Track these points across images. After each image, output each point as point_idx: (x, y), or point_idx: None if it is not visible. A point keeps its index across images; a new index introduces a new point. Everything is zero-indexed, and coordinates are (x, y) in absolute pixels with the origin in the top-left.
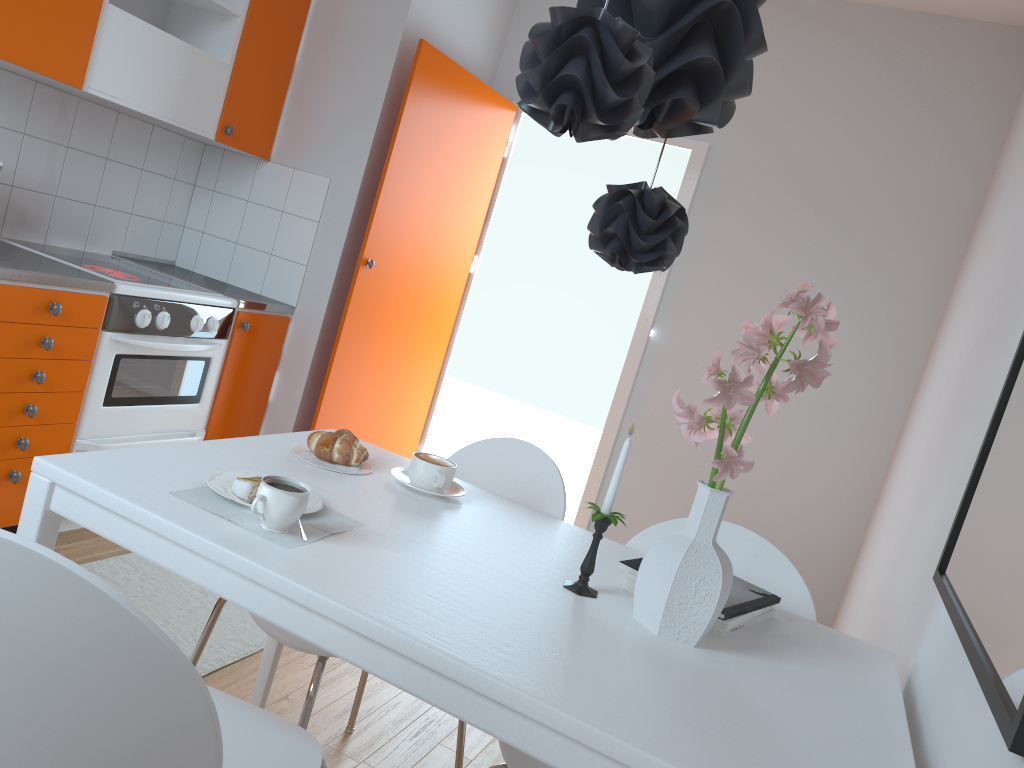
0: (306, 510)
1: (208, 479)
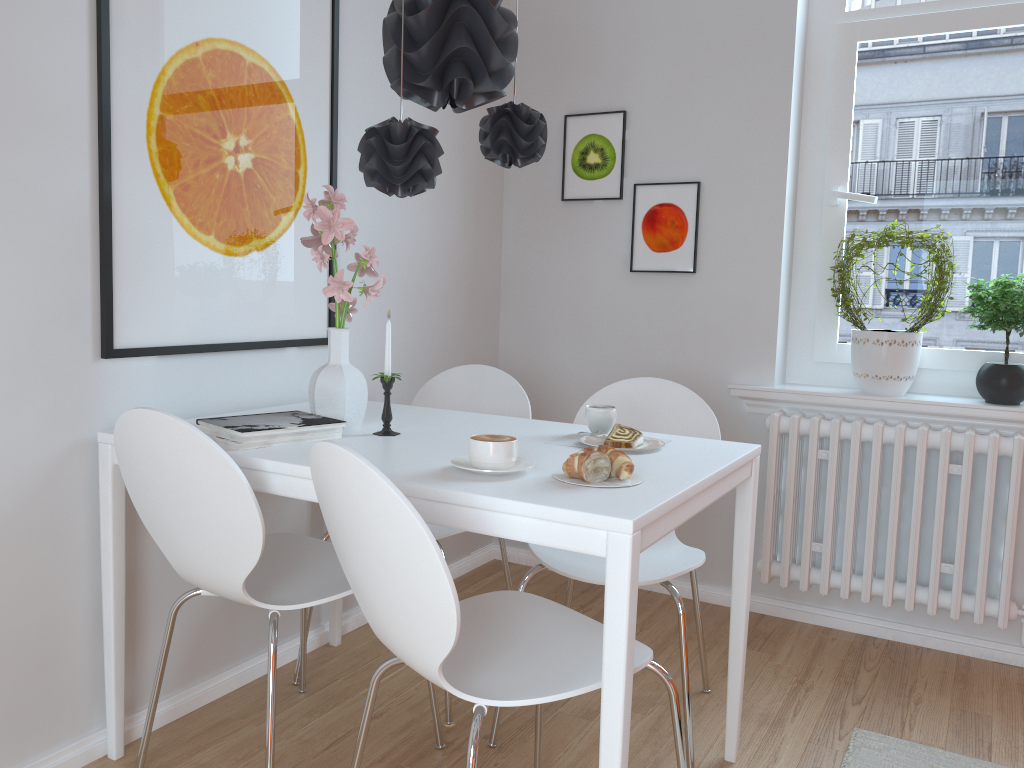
0: (587, 438)
1: (660, 441)
